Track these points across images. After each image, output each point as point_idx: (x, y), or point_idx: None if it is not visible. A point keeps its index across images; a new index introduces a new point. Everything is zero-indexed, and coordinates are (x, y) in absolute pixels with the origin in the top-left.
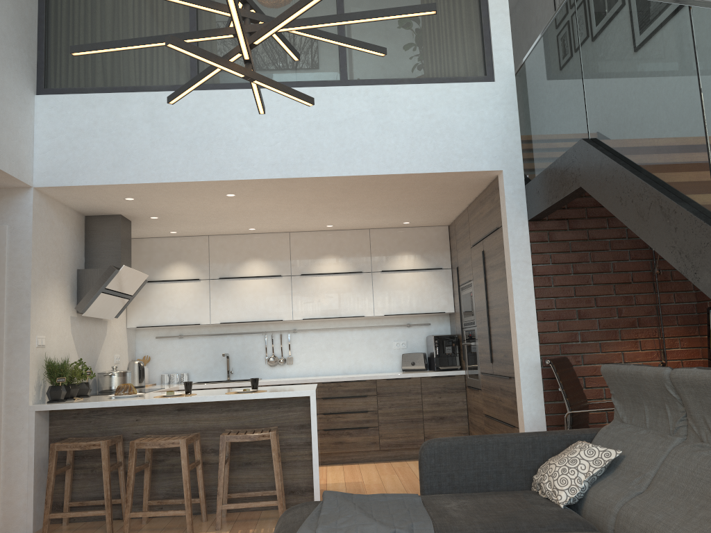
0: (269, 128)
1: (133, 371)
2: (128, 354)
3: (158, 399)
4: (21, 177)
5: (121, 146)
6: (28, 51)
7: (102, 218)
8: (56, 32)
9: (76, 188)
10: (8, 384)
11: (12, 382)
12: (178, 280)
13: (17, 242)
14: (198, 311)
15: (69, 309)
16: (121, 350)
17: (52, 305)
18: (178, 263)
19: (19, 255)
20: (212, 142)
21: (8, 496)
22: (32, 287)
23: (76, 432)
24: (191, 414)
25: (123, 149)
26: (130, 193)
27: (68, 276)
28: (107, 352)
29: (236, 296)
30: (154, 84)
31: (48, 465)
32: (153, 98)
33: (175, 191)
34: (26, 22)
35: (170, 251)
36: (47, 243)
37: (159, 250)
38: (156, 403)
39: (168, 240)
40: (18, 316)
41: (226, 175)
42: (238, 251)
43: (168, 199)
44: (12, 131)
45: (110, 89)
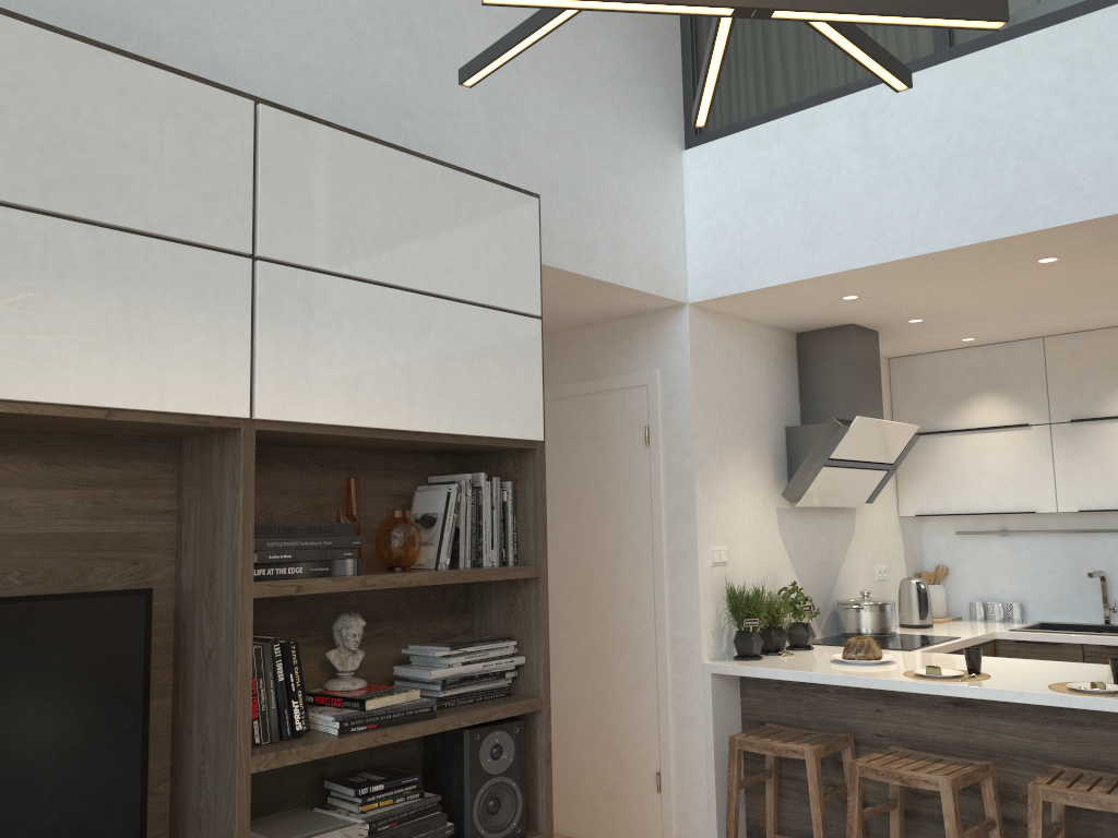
0: (1117, 98)
1: (908, 597)
2: (906, 562)
3: (905, 682)
4: (665, 291)
5: (814, 207)
6: (664, 83)
7: (822, 333)
8: (707, 35)
9: (751, 295)
10: (673, 624)
11: (677, 622)
12: (985, 427)
13: (671, 396)
14: (1029, 486)
15: (773, 496)
16: (888, 557)
17: (737, 494)
18: (985, 395)
19: (675, 417)
20: (984, 160)
21: (683, 804)
22: (697, 468)
23: (780, 714)
24: (981, 717)
25: (817, 212)
26: (845, 288)
27: (767, 441)
28: (857, 563)
29: (1110, 456)
30: (867, 74)
31: (742, 762)
32: (865, 101)
33: (924, 271)
34: (658, 36)
35: (968, 374)
36: (721, 392)
37: (947, 373)
38: (902, 689)
39: (962, 354)
40: (679, 516)
41: (1020, 223)
42: (1109, 363)
43: (921, 287)
44: (642, 220)
45: (791, 108)
